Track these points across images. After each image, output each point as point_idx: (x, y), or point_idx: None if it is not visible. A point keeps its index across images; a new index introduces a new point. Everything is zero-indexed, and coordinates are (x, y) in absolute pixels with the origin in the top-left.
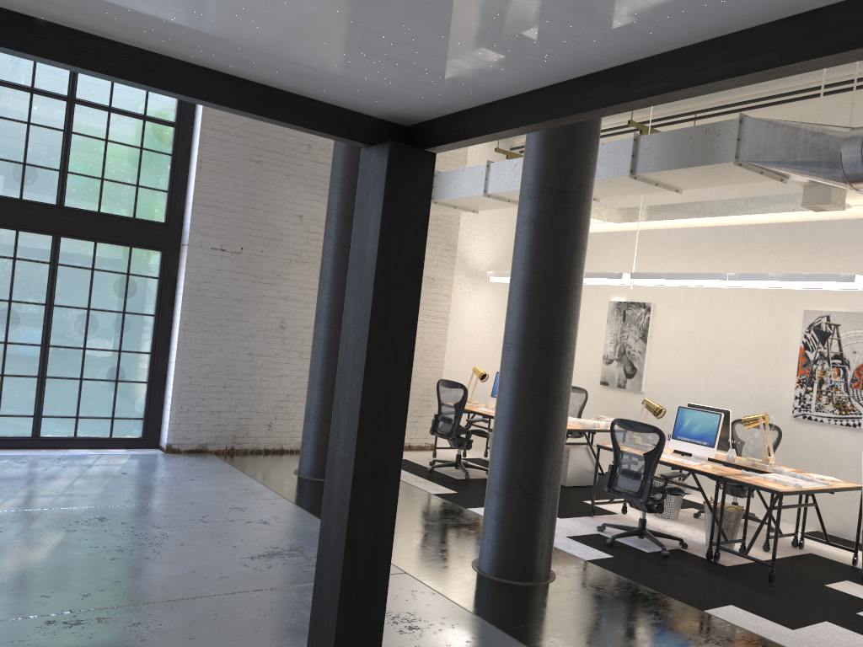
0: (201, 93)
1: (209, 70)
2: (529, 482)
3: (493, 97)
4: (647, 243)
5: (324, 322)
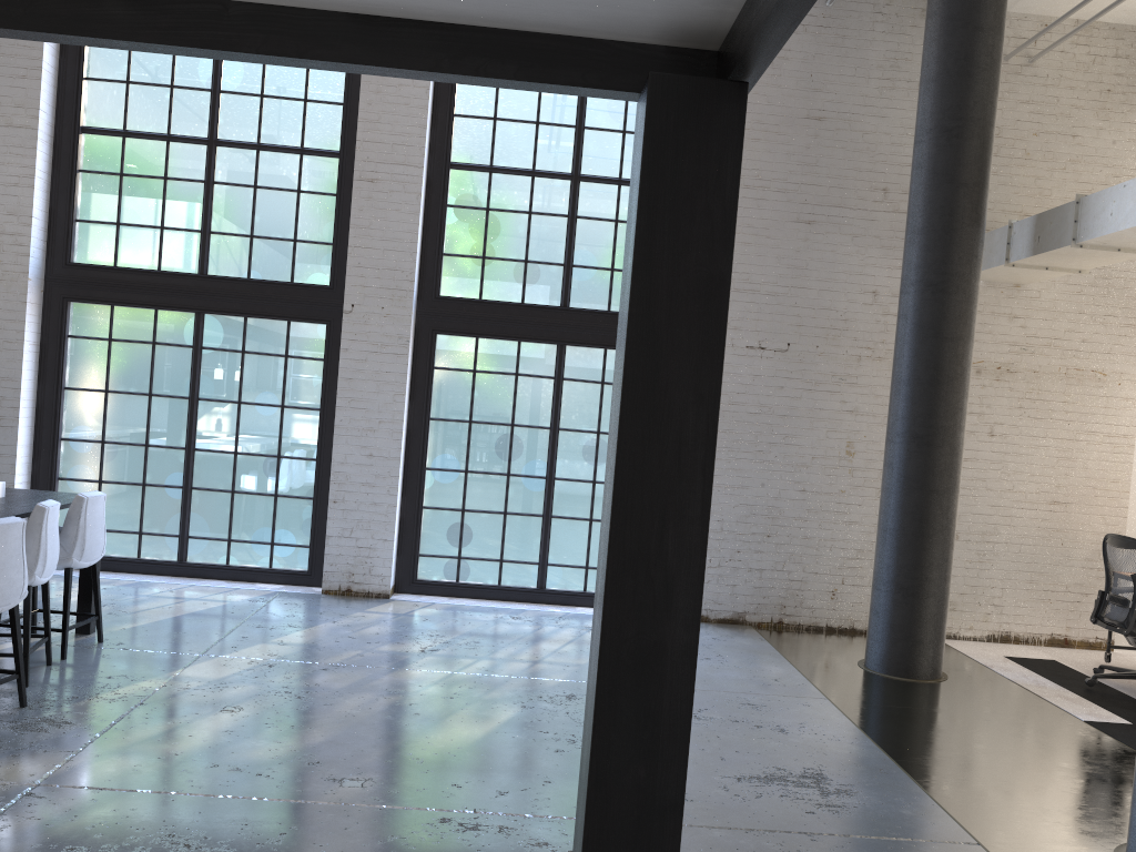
0: (351, 54)
1: (363, 16)
2: None
3: None
4: None
5: (896, 442)
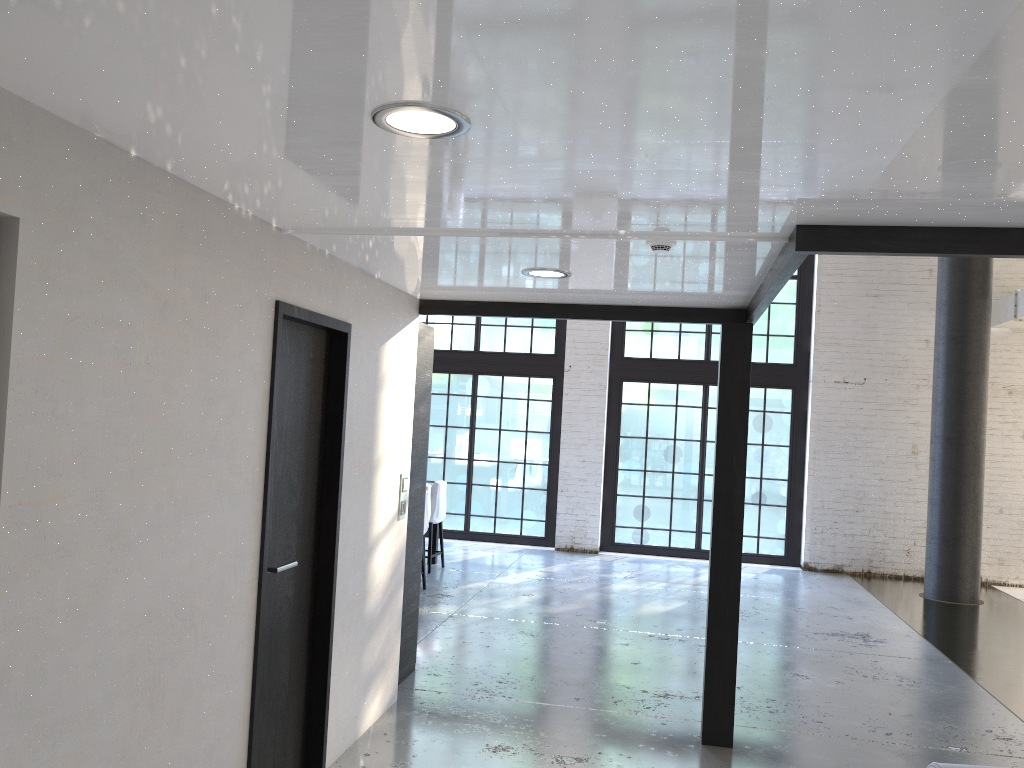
0: (630, 318)
1: (633, 306)
2: None
3: (748, 297)
4: None
5: (936, 443)
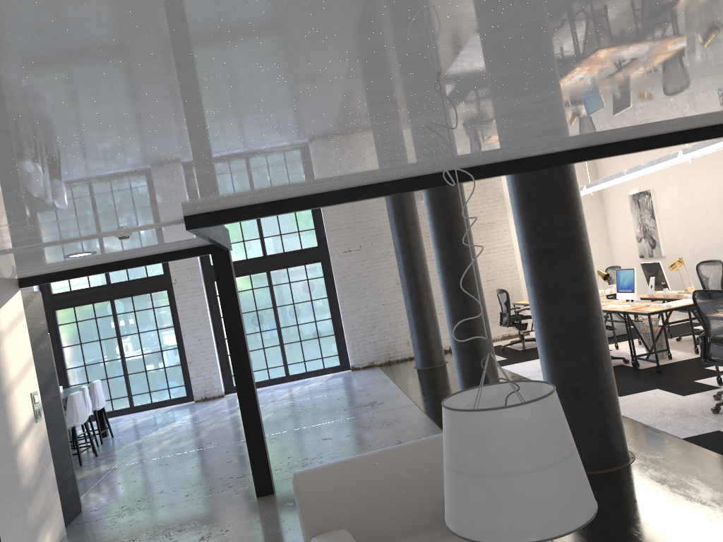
0: (158, 261)
1: (158, 254)
2: (464, 343)
3: None
4: None
5: (402, 277)
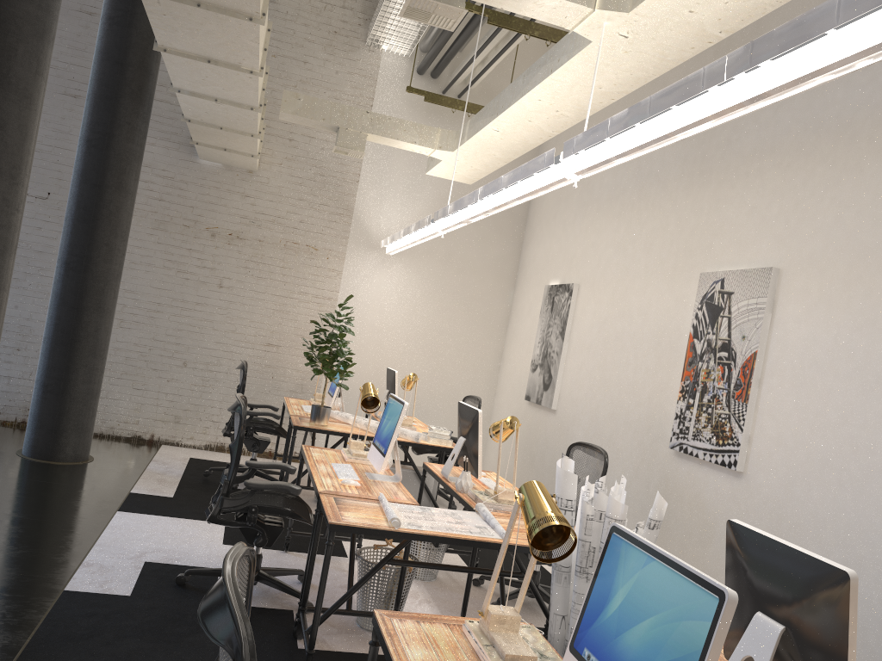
0: None
1: None
2: None
3: None
4: (584, 201)
5: (56, 267)
